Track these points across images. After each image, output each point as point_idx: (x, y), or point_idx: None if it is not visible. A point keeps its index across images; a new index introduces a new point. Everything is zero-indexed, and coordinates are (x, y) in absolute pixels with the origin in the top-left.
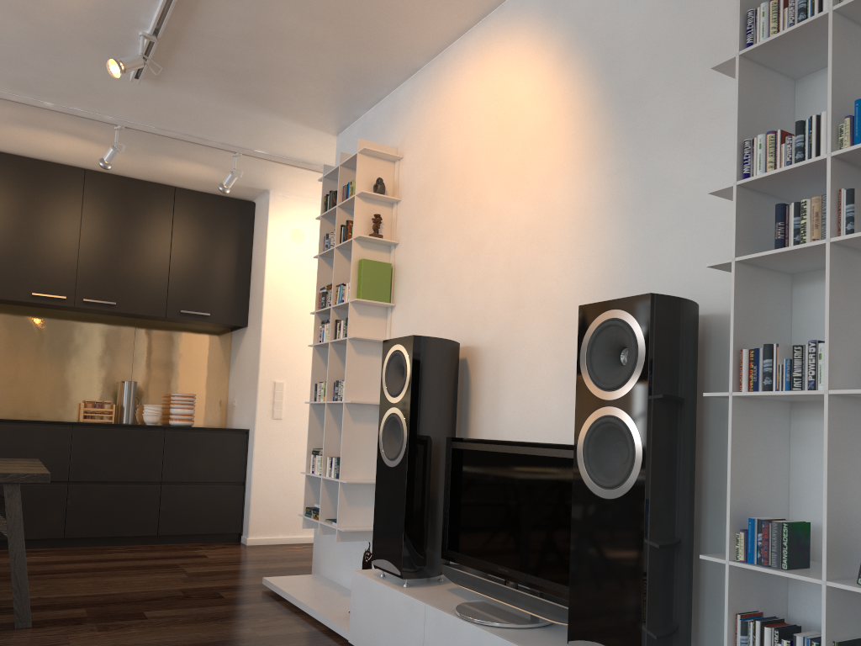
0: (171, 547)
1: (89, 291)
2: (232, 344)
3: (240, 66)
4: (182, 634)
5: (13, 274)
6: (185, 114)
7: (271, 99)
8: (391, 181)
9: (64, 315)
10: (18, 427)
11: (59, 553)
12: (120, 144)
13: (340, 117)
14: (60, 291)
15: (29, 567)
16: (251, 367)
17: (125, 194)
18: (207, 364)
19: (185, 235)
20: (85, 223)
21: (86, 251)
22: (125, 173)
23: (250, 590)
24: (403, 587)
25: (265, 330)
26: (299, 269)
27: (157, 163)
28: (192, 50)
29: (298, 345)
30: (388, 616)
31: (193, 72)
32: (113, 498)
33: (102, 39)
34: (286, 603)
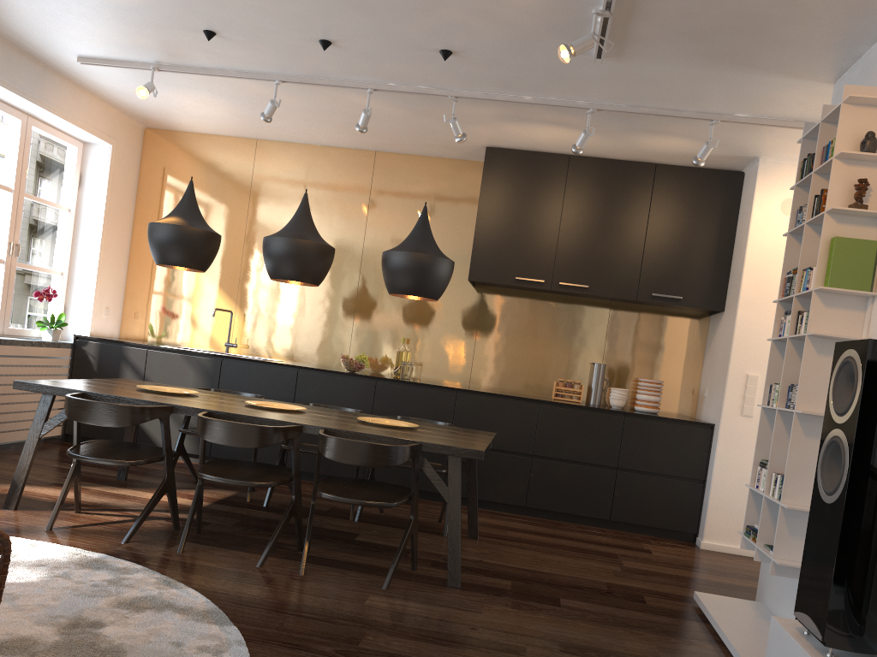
0: (621, 534)
1: (565, 274)
2: (708, 329)
3: (703, 23)
4: (583, 633)
5: (501, 260)
6: (653, 87)
7: (744, 54)
8: None
9: (545, 297)
10: (494, 400)
11: (517, 520)
12: (590, 127)
13: (834, 60)
14: (539, 275)
15: (488, 529)
16: (723, 356)
17: (605, 176)
18: (679, 350)
19: (662, 214)
20: (565, 208)
21: (564, 236)
22: (606, 155)
23: (677, 602)
24: (824, 656)
25: (740, 316)
26: None
27: (634, 141)
28: (648, 17)
29: None
30: None
31: (654, 41)
32: (571, 476)
33: (561, 26)
34: (710, 627)
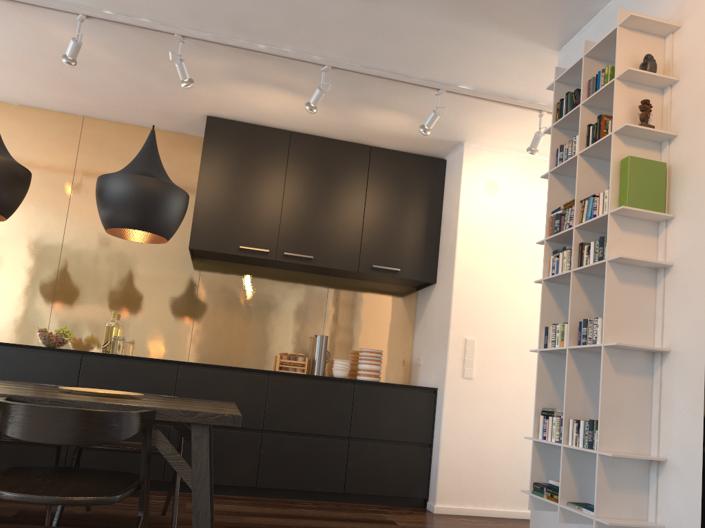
0: (357, 507)
1: (289, 245)
2: (417, 303)
3: None
4: None
5: (225, 229)
6: (393, 41)
7: (492, 1)
8: (660, 61)
9: (266, 271)
10: (220, 373)
11: (250, 503)
12: (326, 83)
13: (570, 18)
14: (263, 245)
15: (221, 517)
16: (440, 323)
17: (325, 154)
18: (393, 322)
19: (378, 192)
20: (288, 181)
21: (288, 208)
22: (326, 133)
23: None
24: None
25: (456, 284)
26: (493, 222)
27: (357, 117)
28: None
29: (491, 301)
30: None
31: None
32: (303, 450)
33: None
34: None
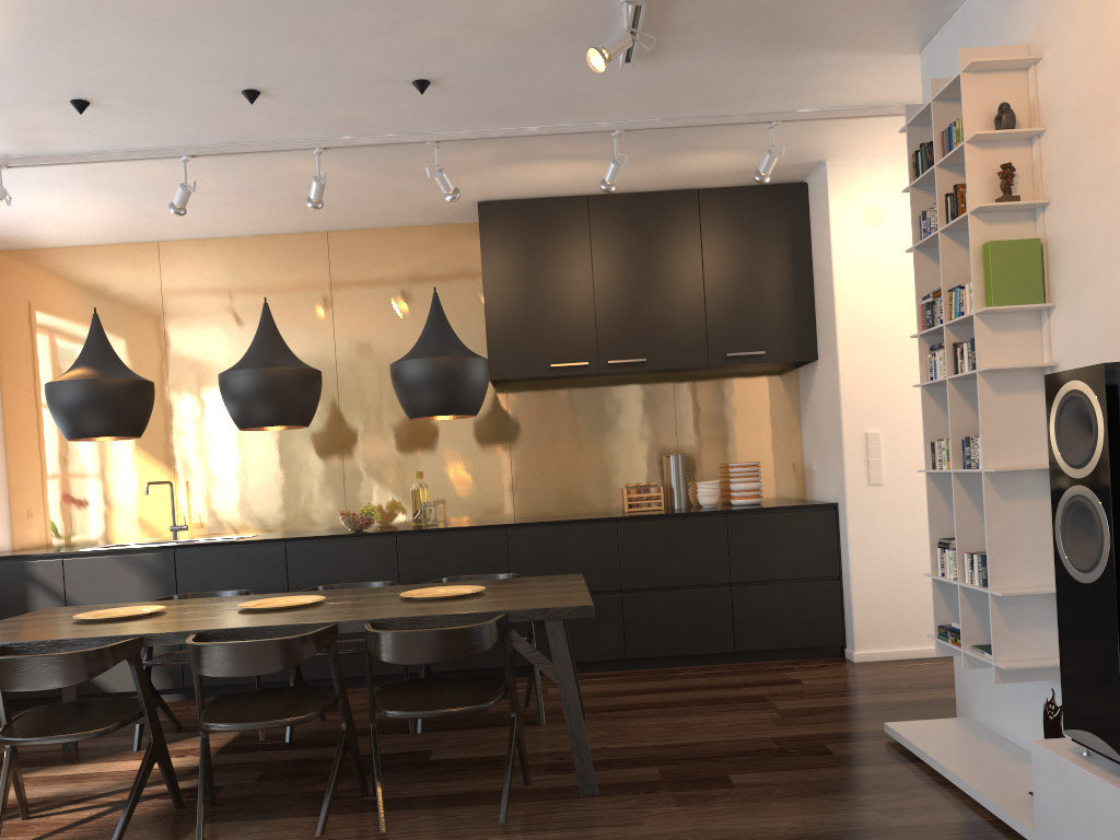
0: (754, 667)
1: (613, 350)
2: (799, 386)
3: None
4: (781, 816)
5: (528, 346)
6: (696, 90)
7: (812, 30)
8: (1024, 102)
9: (589, 383)
10: (557, 530)
11: (622, 679)
12: (621, 155)
13: (922, 22)
14: (580, 356)
15: (591, 700)
16: (830, 416)
17: (638, 216)
18: (769, 418)
19: (719, 252)
20: (596, 265)
21: (602, 301)
22: (634, 188)
23: (867, 742)
24: None
25: (843, 362)
26: (883, 265)
27: (671, 165)
28: None
29: (895, 375)
30: (1107, 828)
31: (698, 29)
32: (675, 607)
33: (577, 25)
34: (924, 766)
